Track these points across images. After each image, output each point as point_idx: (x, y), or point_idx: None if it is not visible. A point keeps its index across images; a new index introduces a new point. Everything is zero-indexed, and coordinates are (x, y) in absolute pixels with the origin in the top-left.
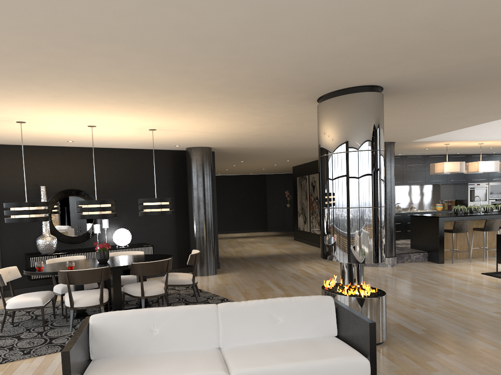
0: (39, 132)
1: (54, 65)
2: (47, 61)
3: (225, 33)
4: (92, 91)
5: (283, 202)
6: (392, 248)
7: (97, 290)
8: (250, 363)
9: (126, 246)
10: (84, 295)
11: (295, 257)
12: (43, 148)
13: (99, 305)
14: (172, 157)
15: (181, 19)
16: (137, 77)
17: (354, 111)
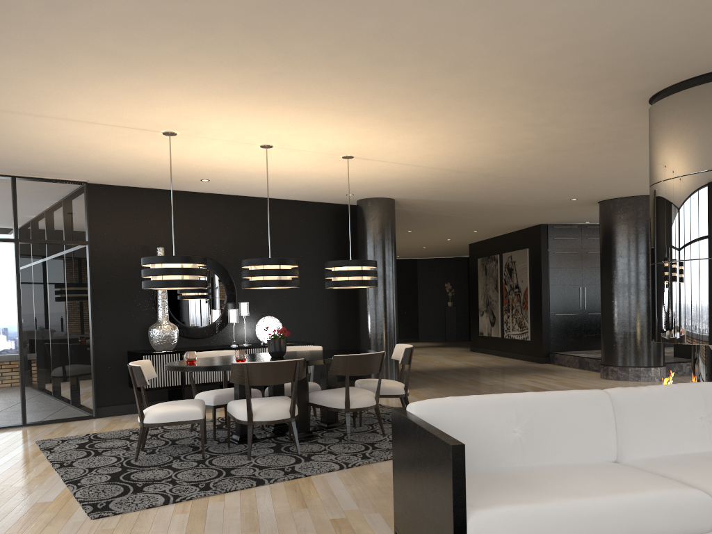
0: (177, 157)
1: None
2: None
3: None
4: (338, 64)
5: (441, 300)
6: (660, 354)
7: (278, 397)
8: None
9: None
10: (265, 404)
11: (497, 370)
12: (157, 192)
13: (289, 419)
14: (334, 215)
15: None
16: (437, 31)
17: None
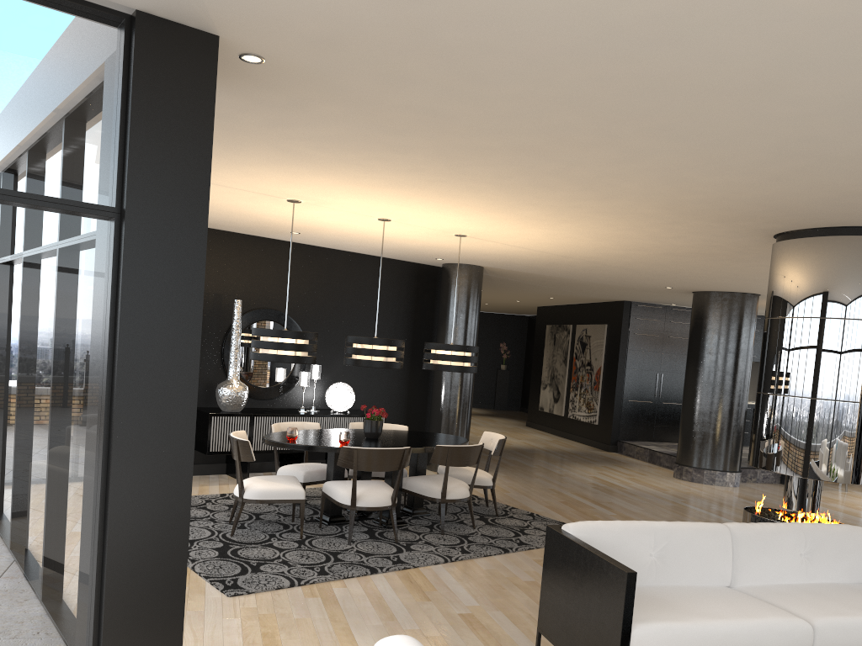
0: (283, 215)
1: (533, 149)
2: (535, 144)
3: (838, 152)
4: (502, 182)
5: (494, 361)
6: (737, 459)
7: (376, 482)
8: (821, 610)
9: (347, 413)
10: (366, 489)
11: (563, 455)
12: (236, 236)
13: (390, 506)
14: (416, 275)
15: (823, 132)
16: (608, 177)
17: (858, 262)
